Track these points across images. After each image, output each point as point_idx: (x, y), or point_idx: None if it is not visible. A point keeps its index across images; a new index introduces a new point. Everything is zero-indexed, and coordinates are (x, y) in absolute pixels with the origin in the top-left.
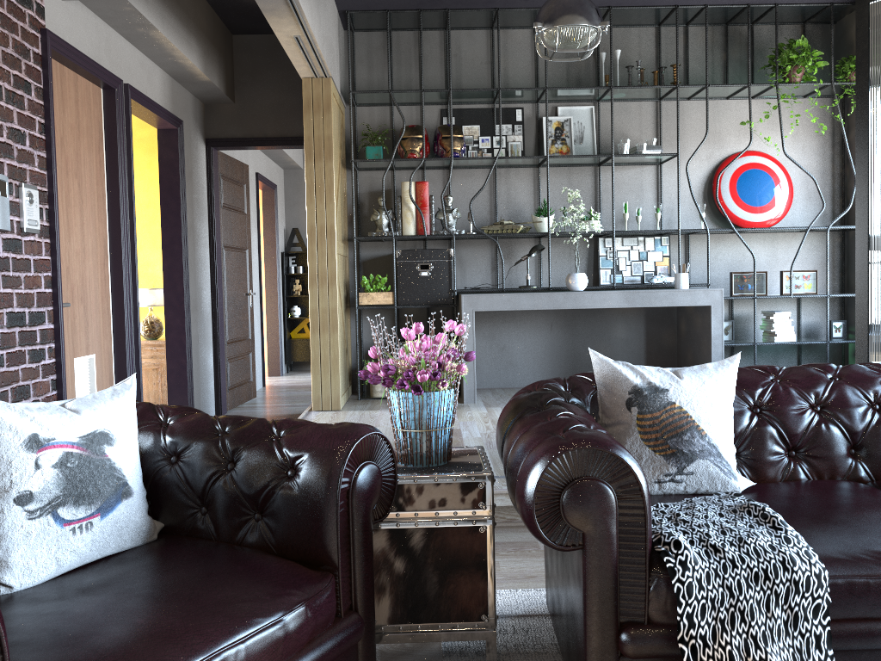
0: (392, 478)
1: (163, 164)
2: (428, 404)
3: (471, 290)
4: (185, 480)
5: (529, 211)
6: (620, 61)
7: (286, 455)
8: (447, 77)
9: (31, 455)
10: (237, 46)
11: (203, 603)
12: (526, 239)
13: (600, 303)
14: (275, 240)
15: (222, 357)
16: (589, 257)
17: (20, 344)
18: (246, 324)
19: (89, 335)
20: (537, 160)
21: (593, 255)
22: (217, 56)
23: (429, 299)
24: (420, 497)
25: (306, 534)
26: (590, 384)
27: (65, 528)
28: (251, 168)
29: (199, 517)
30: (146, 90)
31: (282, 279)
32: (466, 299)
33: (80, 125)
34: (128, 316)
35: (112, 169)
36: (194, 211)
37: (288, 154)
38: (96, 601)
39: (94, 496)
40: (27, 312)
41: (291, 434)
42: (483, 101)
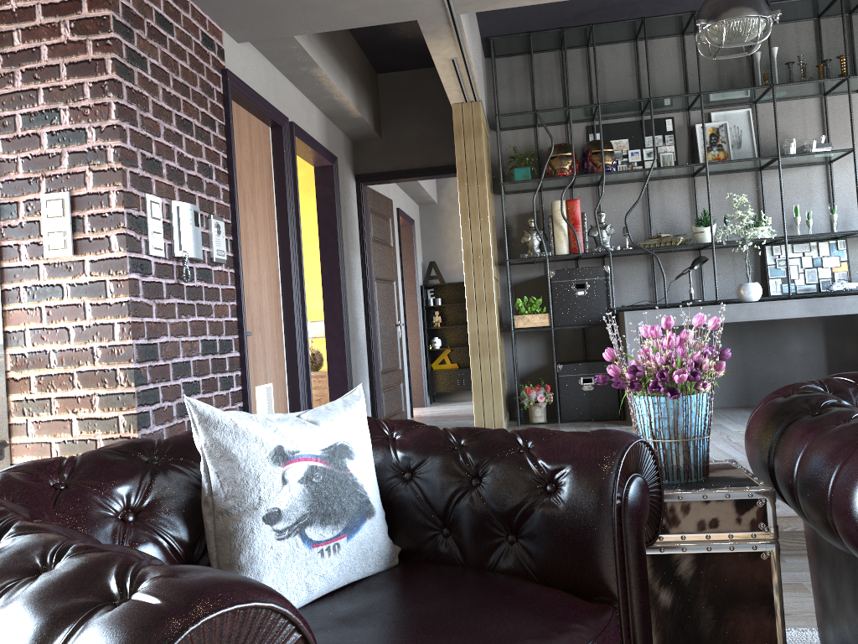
0: (658, 495)
1: (320, 200)
2: (684, 410)
3: (631, 307)
4: (423, 498)
5: (686, 223)
6: (777, 59)
7: (543, 468)
8: (591, 93)
9: (277, 469)
10: (381, 84)
11: (486, 639)
12: (685, 252)
13: (779, 313)
14: (415, 273)
15: (377, 387)
16: (755, 267)
17: (212, 371)
18: (396, 355)
19: (266, 364)
20: (693, 168)
21: (759, 264)
22: (366, 93)
23: (587, 319)
24: (686, 517)
25: (577, 559)
26: (853, 386)
27: (313, 549)
28: (393, 203)
29: (440, 540)
30: (306, 128)
31: (422, 311)
32: (629, 316)
33: (253, 161)
34: (299, 345)
35: (281, 203)
36: (348, 244)
37: (425, 189)
38: (364, 633)
39: (339, 514)
40: (218, 340)
41: (543, 444)
42: (631, 114)
